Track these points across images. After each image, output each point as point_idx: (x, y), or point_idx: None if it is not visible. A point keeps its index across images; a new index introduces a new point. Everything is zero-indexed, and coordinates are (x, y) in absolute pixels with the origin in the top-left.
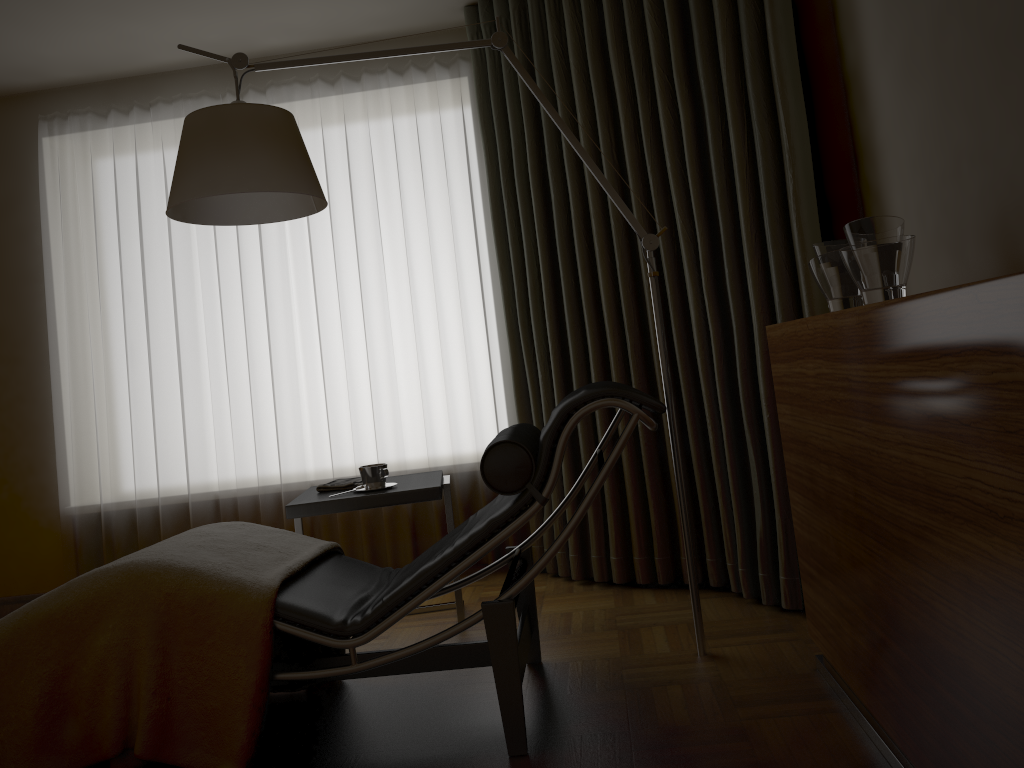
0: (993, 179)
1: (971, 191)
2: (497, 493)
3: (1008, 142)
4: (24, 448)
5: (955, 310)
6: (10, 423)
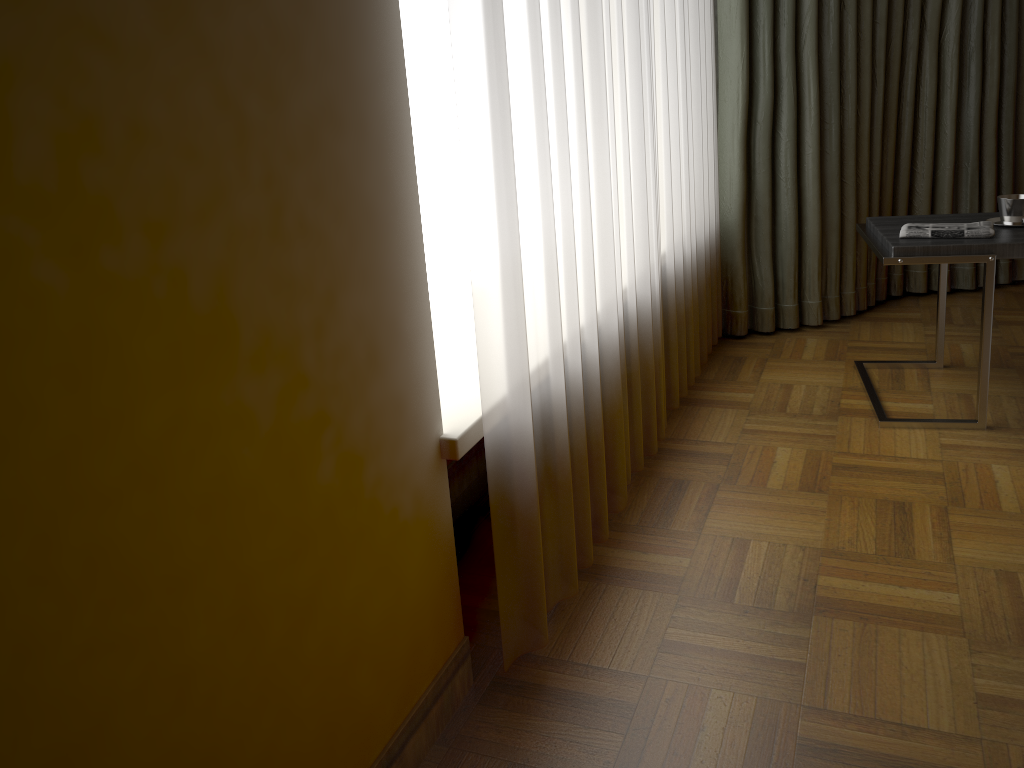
0: None
1: None
2: None
3: None
4: (356, 292)
5: None
6: (317, 208)
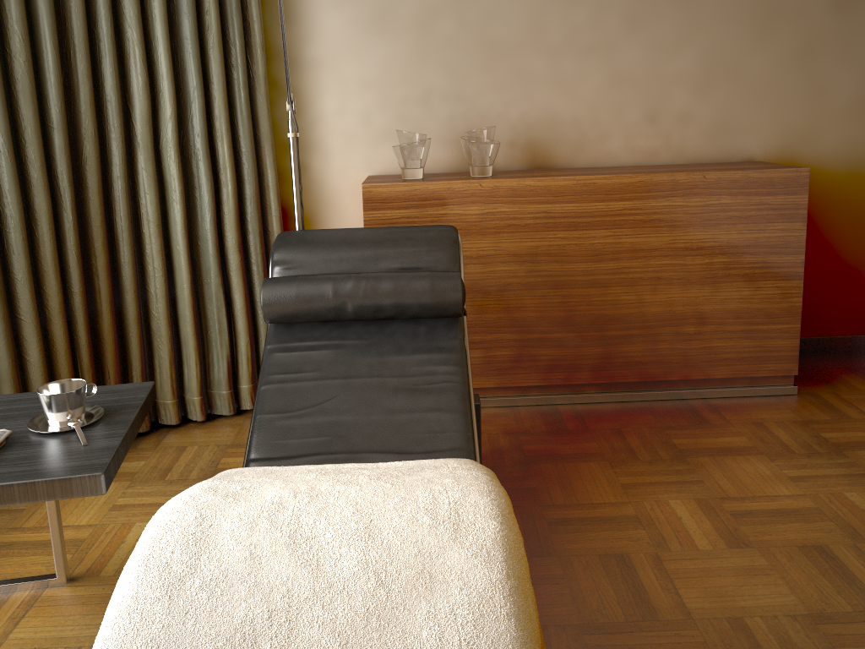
0: (465, 112)
1: (439, 114)
2: (462, 316)
3: (486, 97)
4: None
5: (686, 180)
6: None
